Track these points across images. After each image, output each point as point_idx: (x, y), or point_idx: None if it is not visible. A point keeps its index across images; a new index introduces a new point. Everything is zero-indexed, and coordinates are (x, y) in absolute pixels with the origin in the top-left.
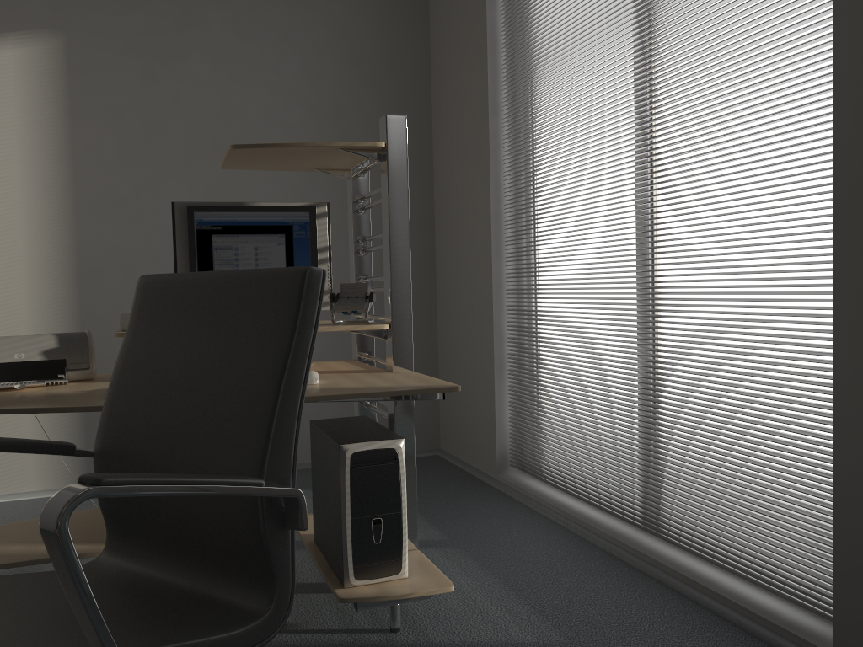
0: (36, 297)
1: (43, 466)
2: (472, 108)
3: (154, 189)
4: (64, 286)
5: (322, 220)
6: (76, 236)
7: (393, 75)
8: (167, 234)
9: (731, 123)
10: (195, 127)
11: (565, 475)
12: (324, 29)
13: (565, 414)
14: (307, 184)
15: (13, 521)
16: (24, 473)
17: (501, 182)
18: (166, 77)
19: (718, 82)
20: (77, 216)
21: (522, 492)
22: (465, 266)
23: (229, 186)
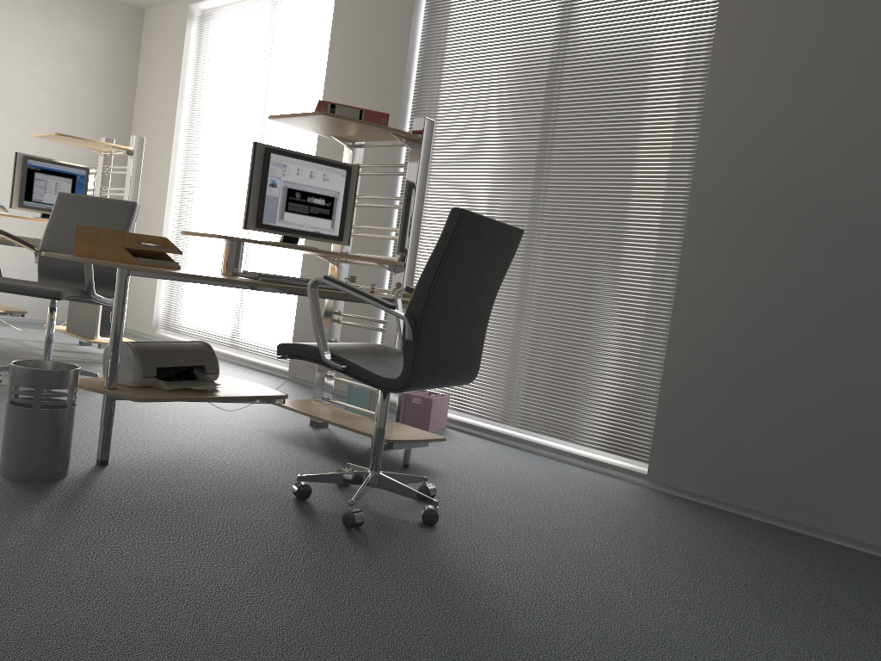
0: None
1: None
2: (164, 122)
3: None
4: None
5: (92, 175)
6: None
7: (112, 84)
8: None
9: None
10: None
11: (193, 328)
12: (70, 45)
13: (198, 296)
14: (45, 140)
15: None
16: None
17: (176, 169)
18: None
19: None
20: None
21: (167, 339)
22: (146, 212)
23: None
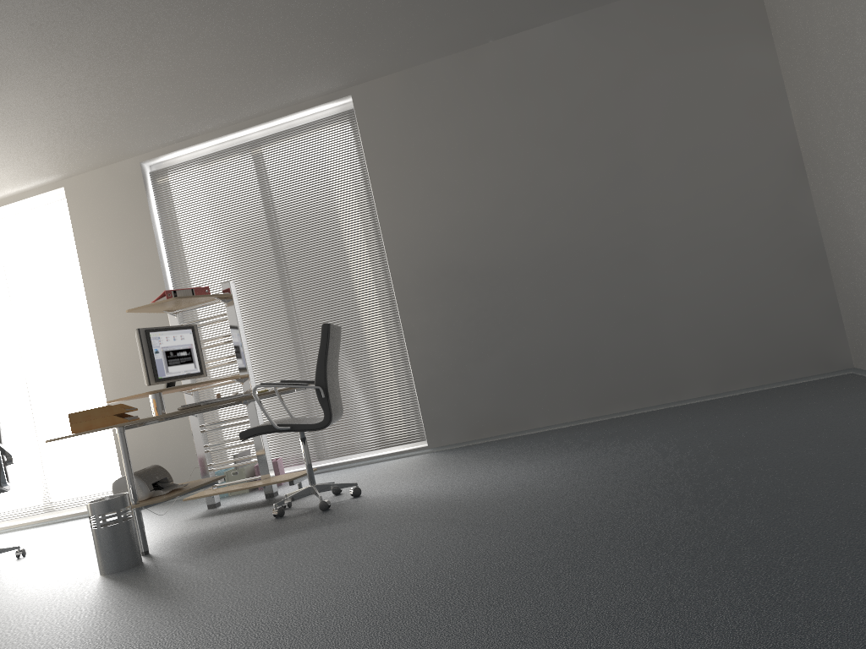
0: None
1: None
2: None
3: None
4: None
5: None
6: None
7: None
8: None
9: (59, 353)
10: None
11: None
12: None
13: None
14: None
15: None
16: None
17: None
18: None
19: (51, 339)
20: None
21: None
22: None
23: None
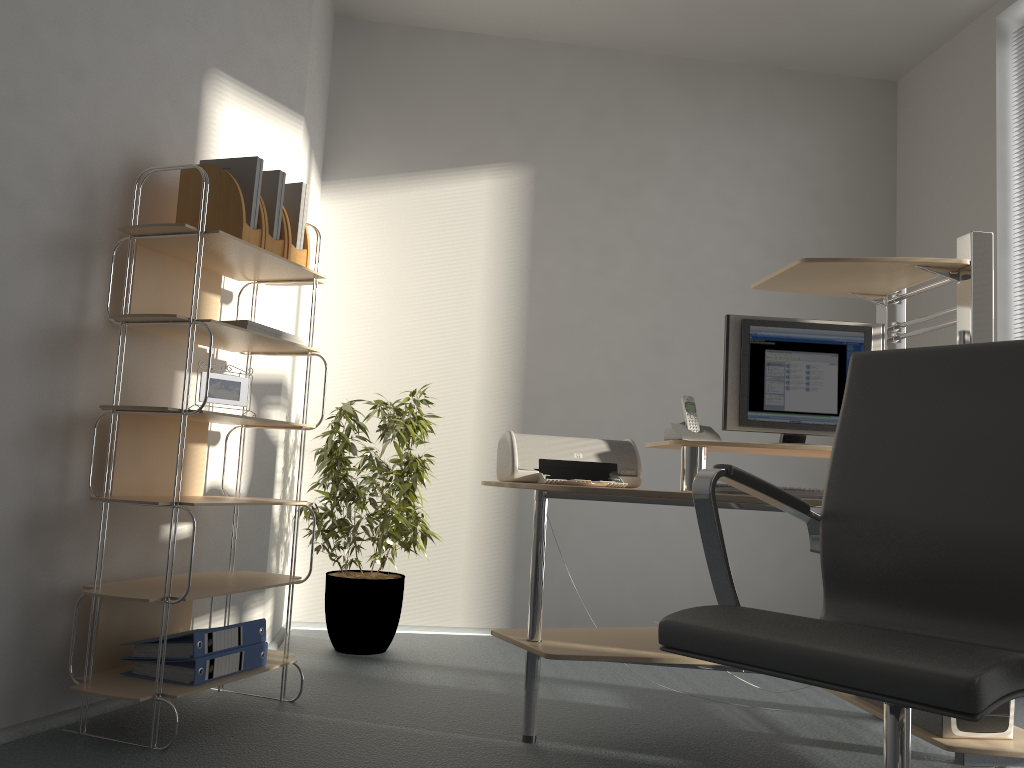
0: (482, 423)
1: (470, 601)
2: None
3: (603, 320)
4: (509, 414)
5: (876, 342)
6: (525, 363)
7: (855, 212)
8: (611, 368)
9: None
10: (647, 260)
11: None
12: (784, 164)
13: None
14: None
15: (459, 651)
16: (452, 605)
17: (1009, 326)
18: (624, 209)
19: None
20: (528, 343)
21: None
22: None
23: (677, 322)
